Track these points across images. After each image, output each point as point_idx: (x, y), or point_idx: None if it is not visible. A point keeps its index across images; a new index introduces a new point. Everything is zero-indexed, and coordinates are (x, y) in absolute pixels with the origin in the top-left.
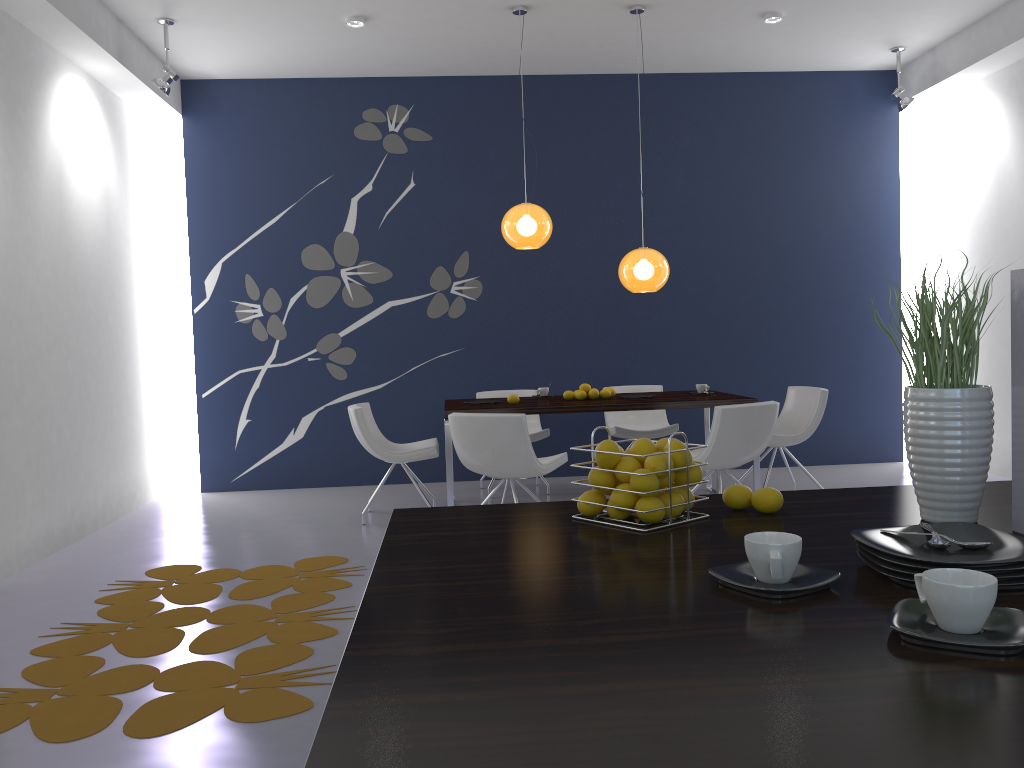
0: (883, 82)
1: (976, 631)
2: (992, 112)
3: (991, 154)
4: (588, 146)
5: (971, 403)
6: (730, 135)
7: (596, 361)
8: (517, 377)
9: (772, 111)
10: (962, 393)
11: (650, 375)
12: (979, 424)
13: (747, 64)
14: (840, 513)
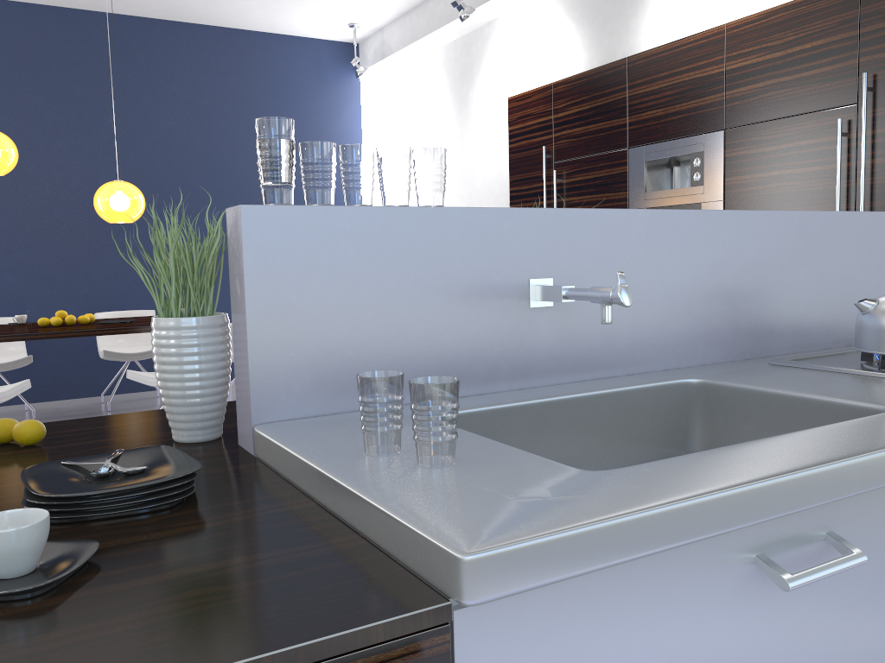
0: (347, 52)
1: (22, 573)
2: (425, 87)
3: (425, 120)
4: (74, 79)
5: (200, 330)
6: (216, 83)
7: (90, 288)
8: (4, 305)
9: (254, 66)
10: (191, 321)
11: (146, 301)
12: (209, 349)
13: (228, 20)
14: (106, 439)
